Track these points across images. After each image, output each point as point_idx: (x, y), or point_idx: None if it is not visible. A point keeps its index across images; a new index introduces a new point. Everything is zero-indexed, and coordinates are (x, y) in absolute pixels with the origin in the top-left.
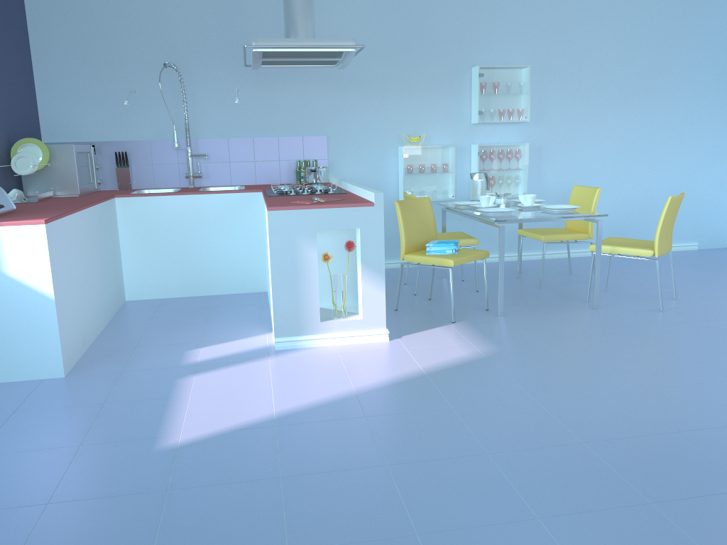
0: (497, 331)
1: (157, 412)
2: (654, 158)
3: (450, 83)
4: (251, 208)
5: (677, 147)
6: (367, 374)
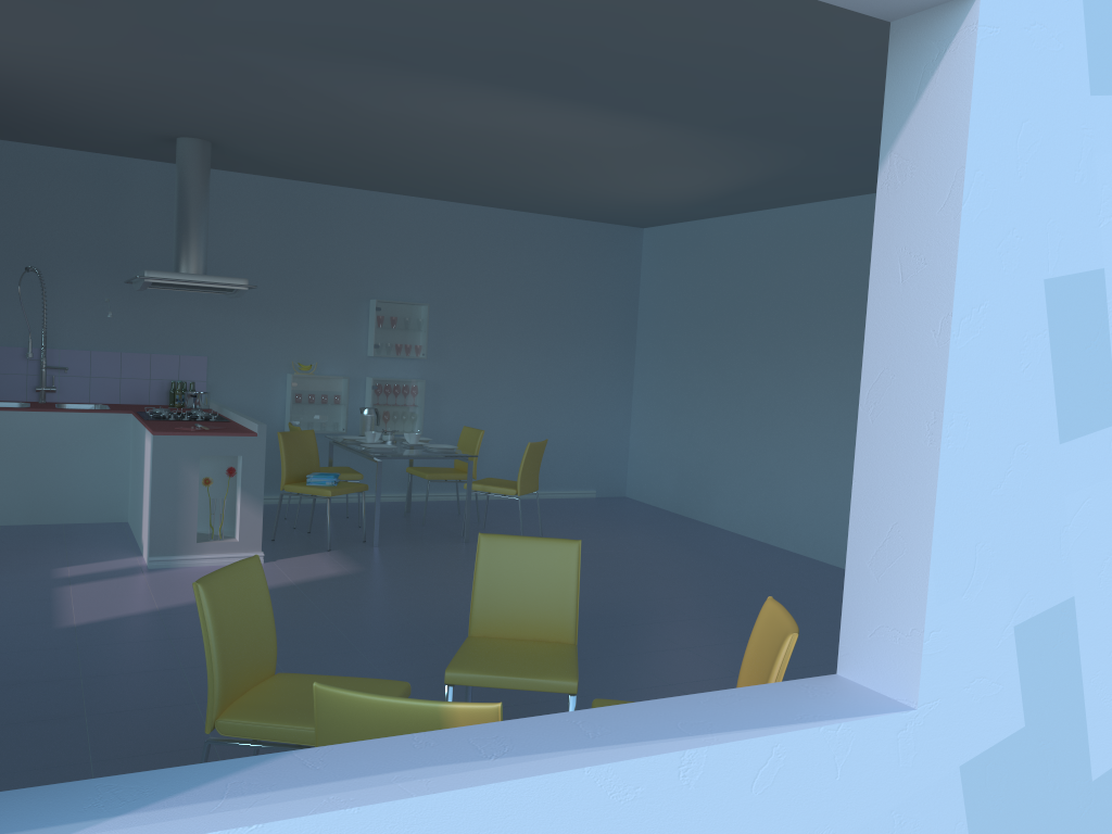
0: (368, 557)
1: (45, 608)
2: (552, 403)
3: (347, 313)
4: (118, 430)
5: (575, 394)
6: None
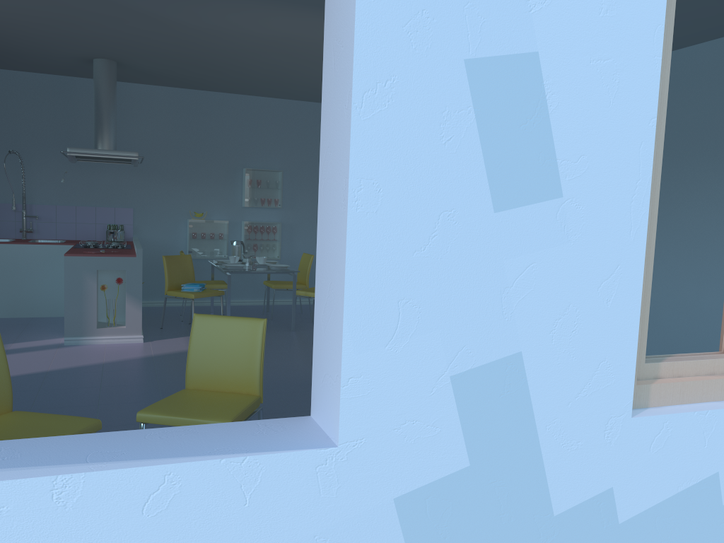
0: None
1: None
2: None
3: (227, 178)
4: None
5: None
6: (117, 356)
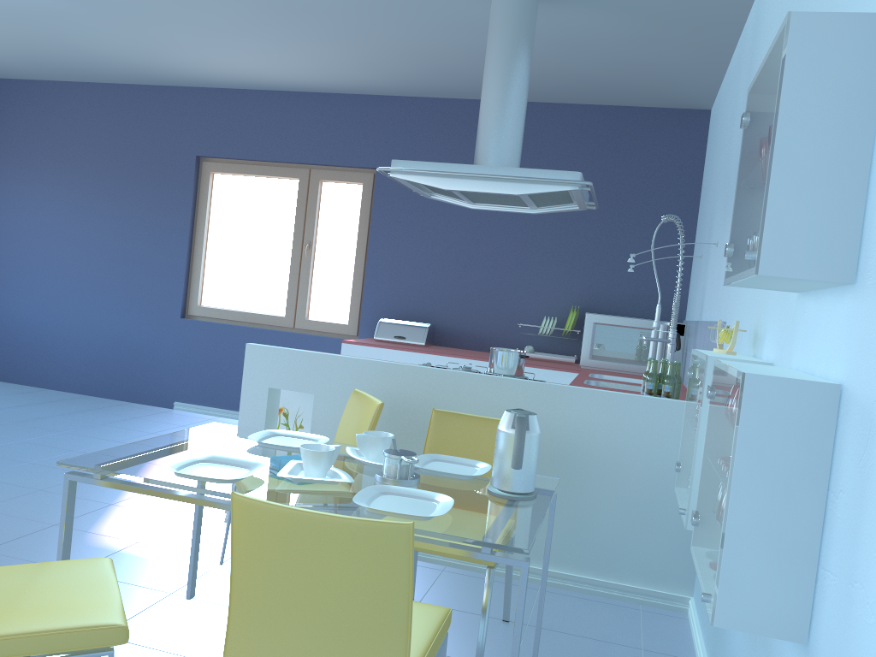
0: (138, 567)
1: None
2: None
3: None
4: None
5: None
6: None
